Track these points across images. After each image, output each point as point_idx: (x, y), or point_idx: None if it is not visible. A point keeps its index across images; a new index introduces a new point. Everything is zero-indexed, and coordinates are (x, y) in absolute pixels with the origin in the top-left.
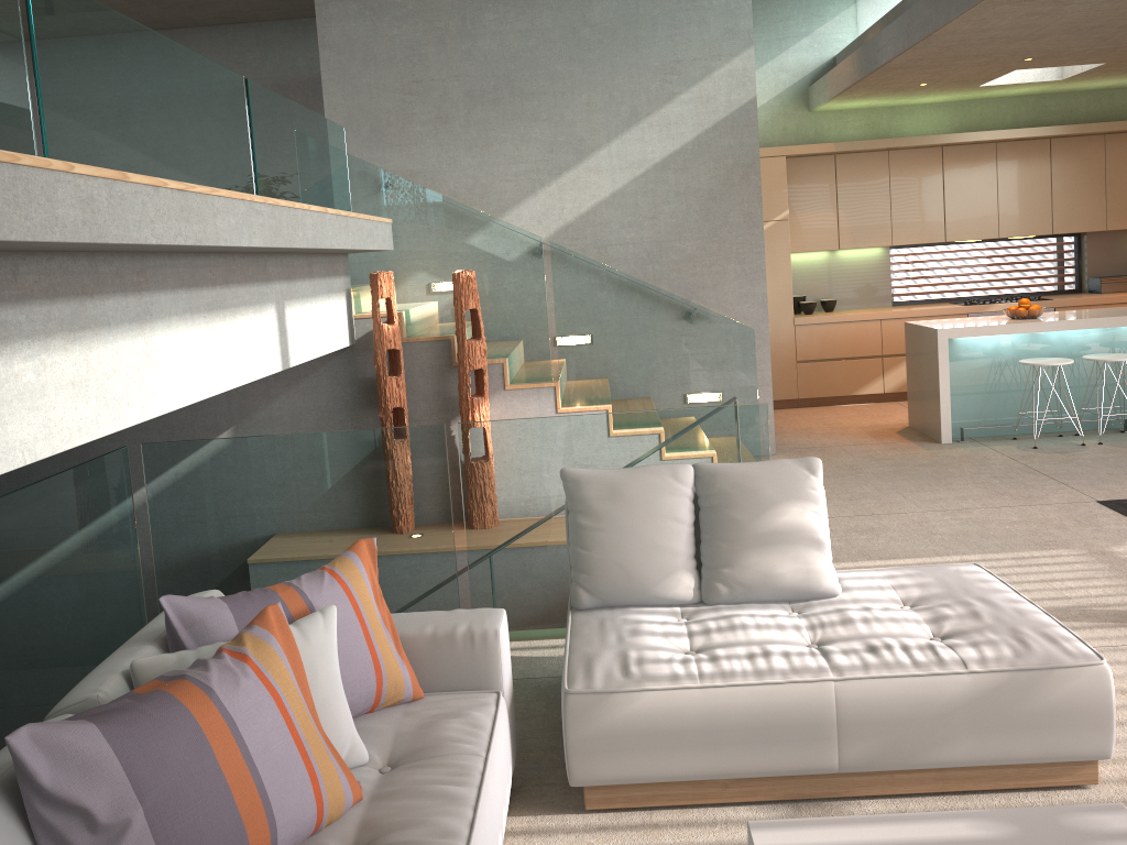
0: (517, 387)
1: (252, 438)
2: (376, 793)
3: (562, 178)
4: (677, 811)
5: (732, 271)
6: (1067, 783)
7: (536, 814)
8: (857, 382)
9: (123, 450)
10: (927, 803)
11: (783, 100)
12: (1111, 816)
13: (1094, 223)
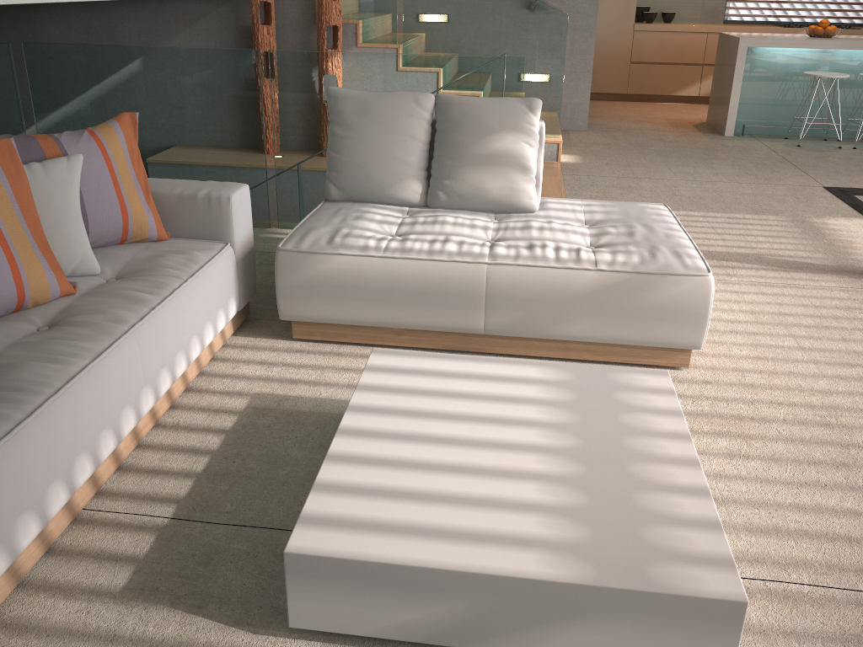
0: (367, 46)
1: (107, 47)
2: (88, 292)
3: None
4: (360, 347)
5: None
6: (663, 364)
7: (257, 337)
8: (678, 85)
9: (6, 46)
10: None
11: None
12: (652, 378)
13: None
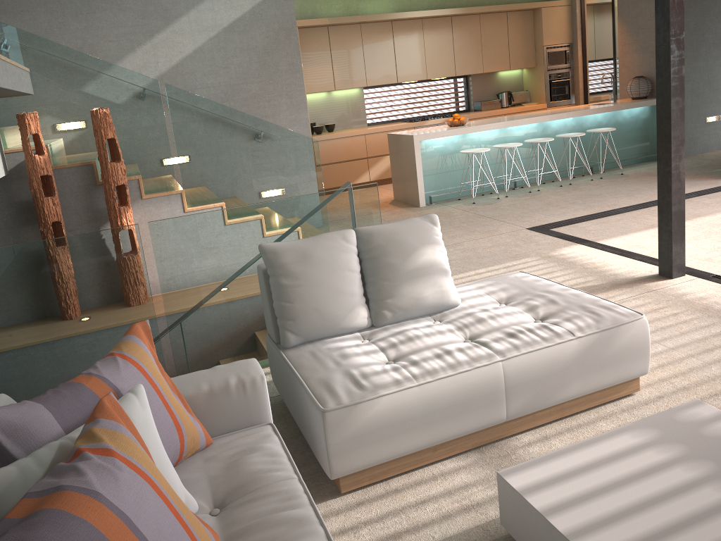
0: (152, 196)
1: None
2: (227, 535)
3: (155, 39)
4: (405, 476)
5: (284, 104)
6: (624, 394)
7: None
8: (354, 175)
9: None
10: (555, 427)
11: None
12: (699, 409)
13: (477, 69)
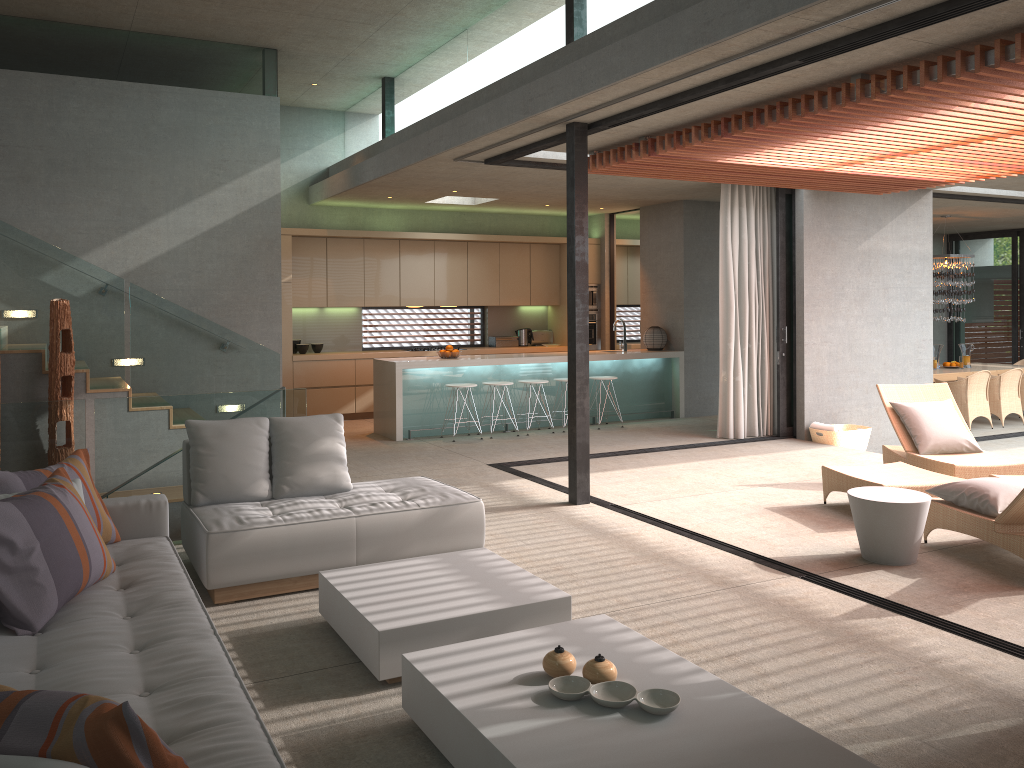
0: (97, 391)
1: None
2: (121, 570)
3: (128, 236)
4: (268, 599)
5: (257, 315)
6: None
7: None
8: (337, 404)
9: None
10: None
11: (289, 194)
12: (480, 551)
13: (492, 300)
